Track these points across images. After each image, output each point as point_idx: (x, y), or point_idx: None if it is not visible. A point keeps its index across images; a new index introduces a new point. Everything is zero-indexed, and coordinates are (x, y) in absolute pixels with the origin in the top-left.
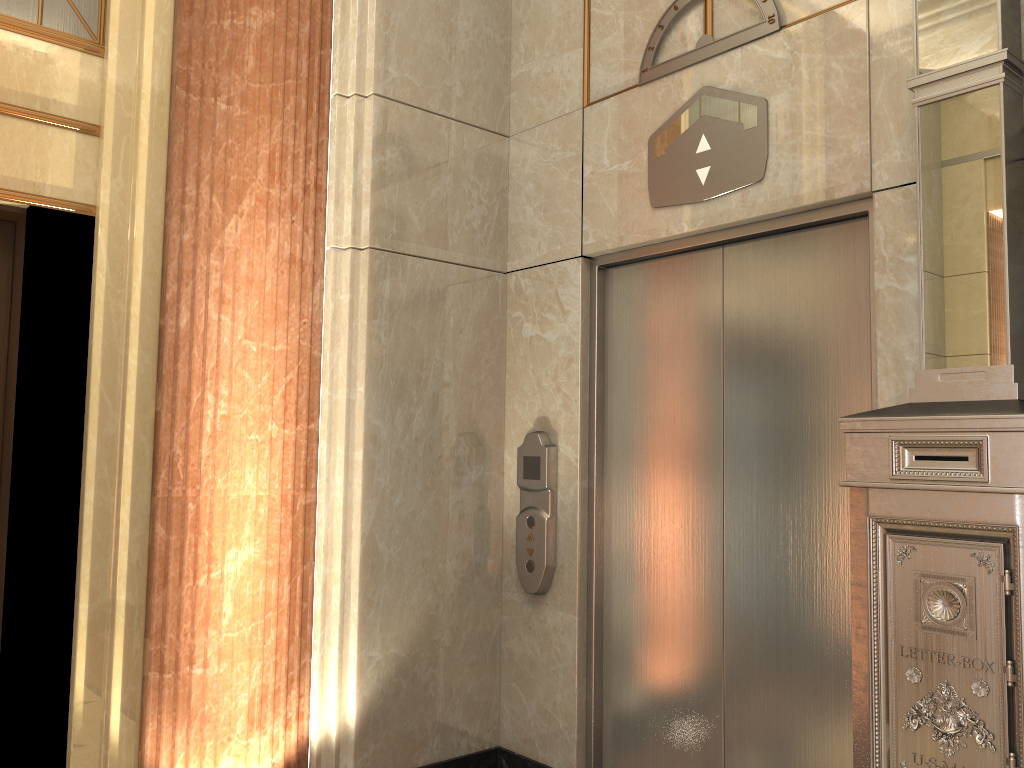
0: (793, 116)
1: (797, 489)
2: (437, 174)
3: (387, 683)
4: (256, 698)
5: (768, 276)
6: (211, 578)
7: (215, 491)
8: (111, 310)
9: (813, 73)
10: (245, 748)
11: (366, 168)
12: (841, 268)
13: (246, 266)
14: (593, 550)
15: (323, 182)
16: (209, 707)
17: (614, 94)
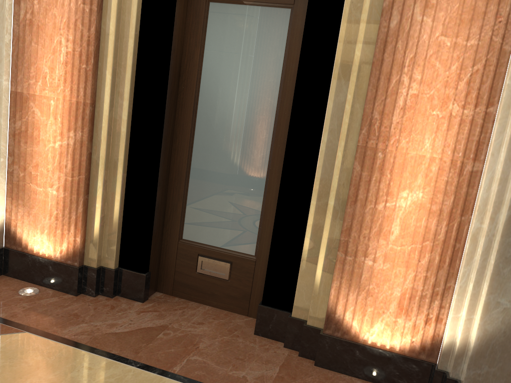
0: None
1: None
2: None
3: (510, 328)
4: (406, 295)
5: None
6: (386, 206)
7: (398, 148)
8: (352, 18)
9: None
10: (393, 323)
11: None
12: None
13: None
14: None
15: None
16: (373, 287)
17: None
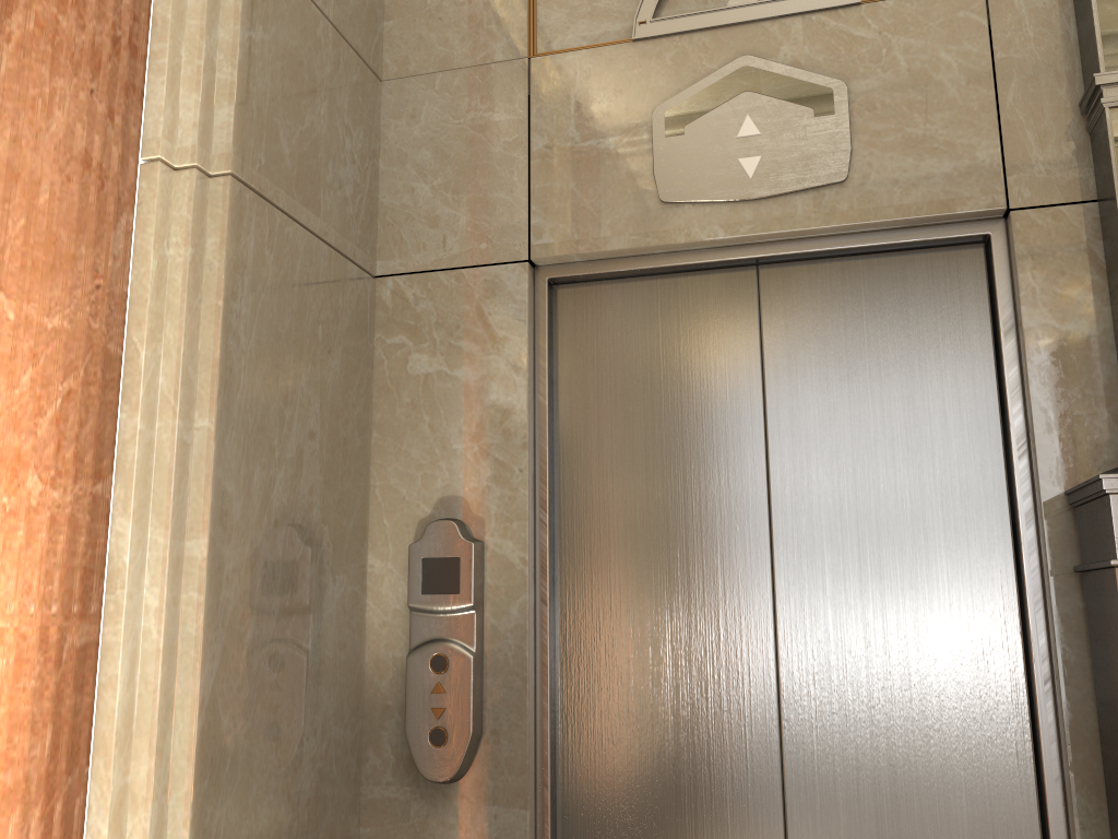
0: (887, 108)
1: (895, 588)
2: (312, 94)
3: None
4: None
5: (833, 308)
6: None
7: None
8: None
9: (914, 61)
10: None
11: (227, 41)
12: (942, 304)
13: (8, 144)
14: (548, 701)
15: (141, 42)
16: None
17: (585, 47)
